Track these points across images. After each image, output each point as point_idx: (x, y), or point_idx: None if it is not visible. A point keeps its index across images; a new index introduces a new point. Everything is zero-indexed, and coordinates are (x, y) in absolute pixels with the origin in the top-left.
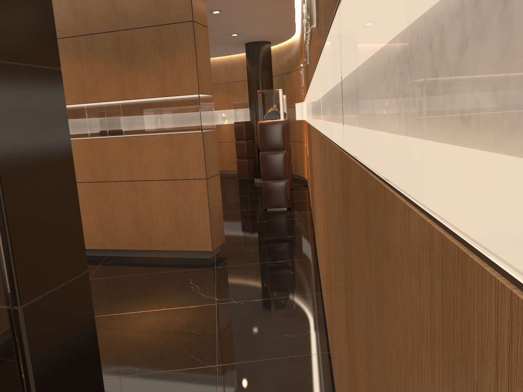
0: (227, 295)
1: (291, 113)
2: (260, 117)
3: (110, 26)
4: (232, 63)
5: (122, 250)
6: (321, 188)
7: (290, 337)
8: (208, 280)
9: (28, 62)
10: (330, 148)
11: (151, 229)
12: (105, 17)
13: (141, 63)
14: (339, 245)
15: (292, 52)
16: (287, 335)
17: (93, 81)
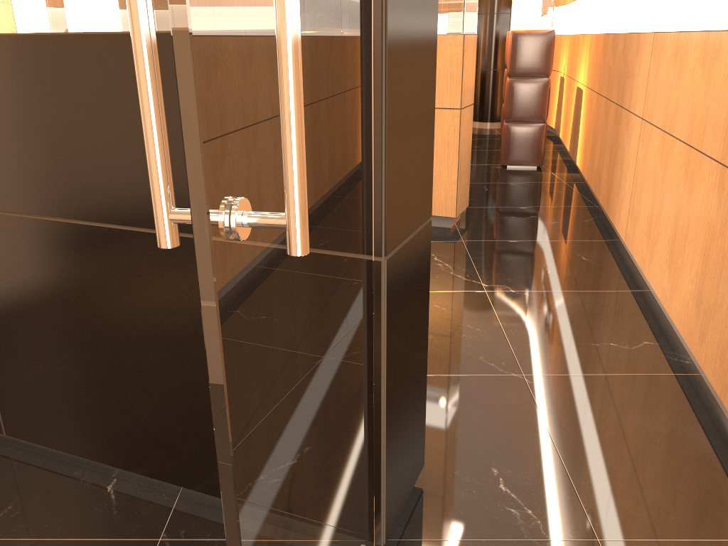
0: (497, 281)
1: None
2: (515, 23)
3: None
4: None
5: None
6: None
7: (618, 348)
8: (459, 258)
9: None
10: None
11: None
12: None
13: None
14: None
15: None
16: (612, 344)
17: None
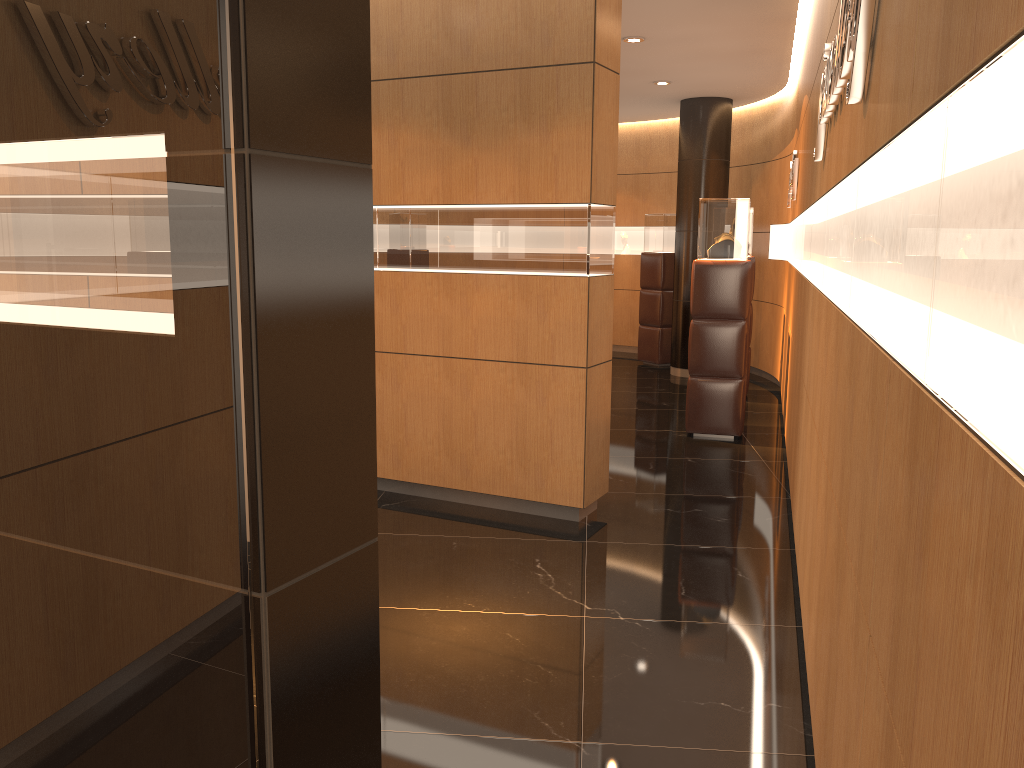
0: (607, 603)
1: (759, 244)
2: (699, 251)
3: (437, 66)
4: (650, 136)
5: (414, 485)
6: (830, 422)
7: (730, 710)
8: (570, 567)
9: (322, 155)
10: (876, 361)
11: (471, 451)
12: (430, 48)
13: (486, 136)
14: (880, 566)
15: (776, 122)
16: (724, 704)
17: (396, 166)
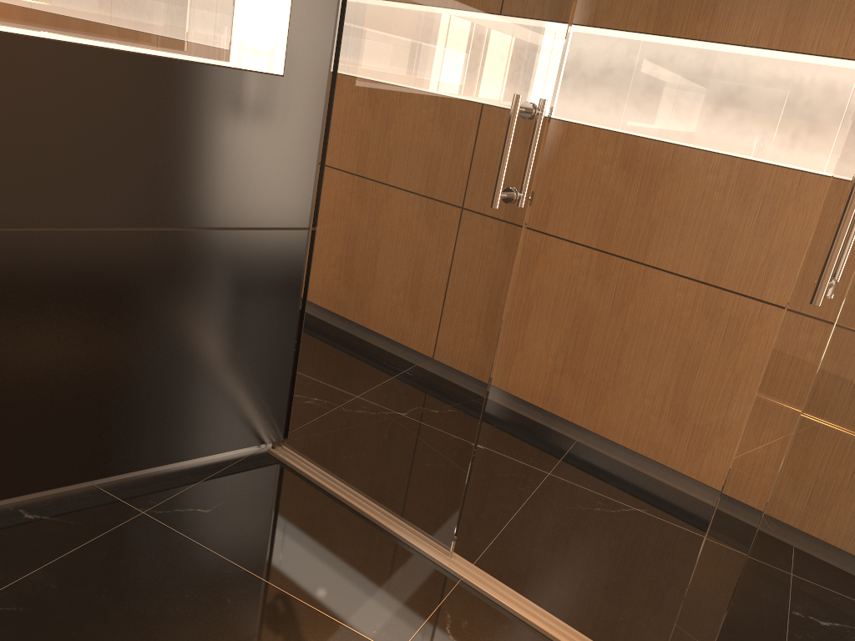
0: None
1: None
2: None
3: None
4: None
5: None
6: None
7: None
8: None
9: None
10: None
11: None
12: None
13: None
14: None
15: None
16: None
17: None
